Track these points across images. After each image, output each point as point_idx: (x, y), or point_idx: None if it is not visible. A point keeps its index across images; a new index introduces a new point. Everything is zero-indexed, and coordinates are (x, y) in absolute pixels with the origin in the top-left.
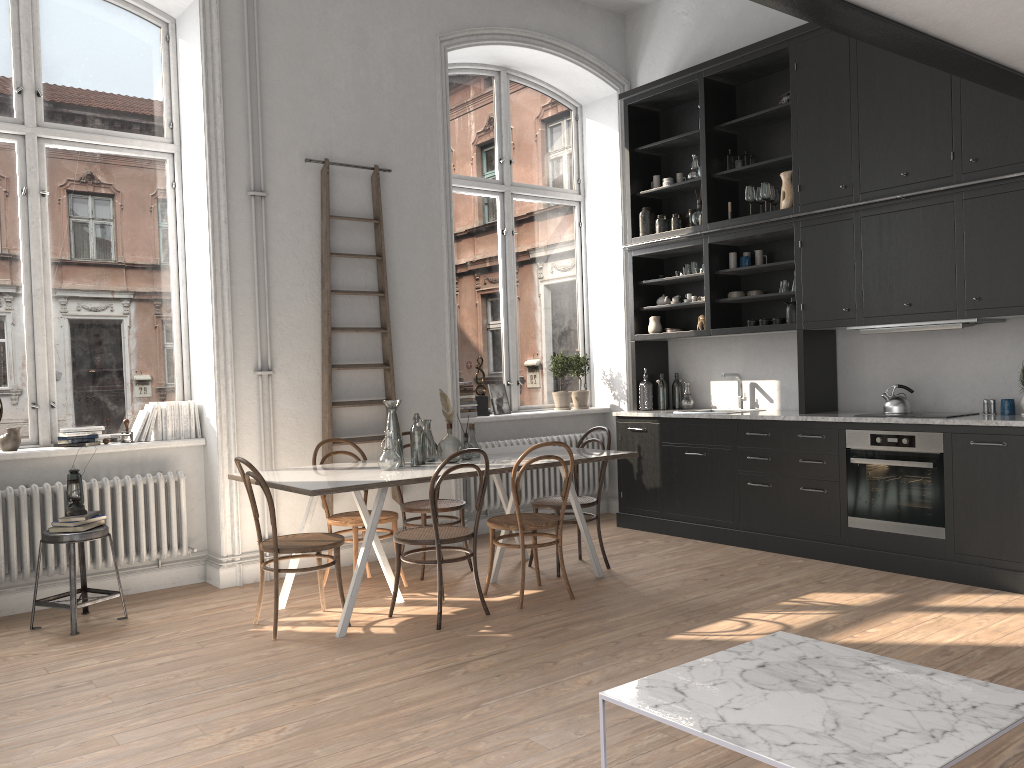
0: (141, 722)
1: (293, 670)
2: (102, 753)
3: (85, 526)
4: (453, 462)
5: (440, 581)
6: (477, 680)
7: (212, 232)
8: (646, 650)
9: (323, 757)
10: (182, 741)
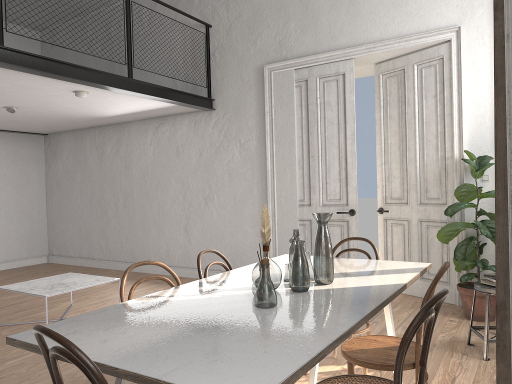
0: None
1: None
2: None
3: (484, 281)
4: None
5: None
6: None
7: None
8: (80, 379)
9: None
10: None
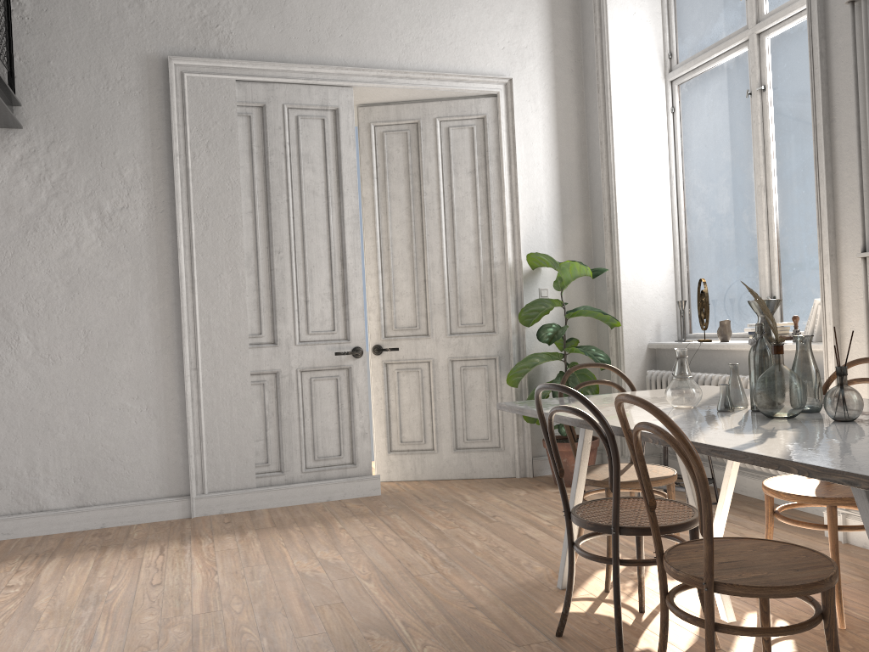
0: (387, 538)
1: (459, 572)
2: (343, 535)
3: None
4: (768, 417)
5: (567, 572)
6: (335, 642)
7: (810, 78)
8: None
9: (245, 582)
10: (335, 549)
